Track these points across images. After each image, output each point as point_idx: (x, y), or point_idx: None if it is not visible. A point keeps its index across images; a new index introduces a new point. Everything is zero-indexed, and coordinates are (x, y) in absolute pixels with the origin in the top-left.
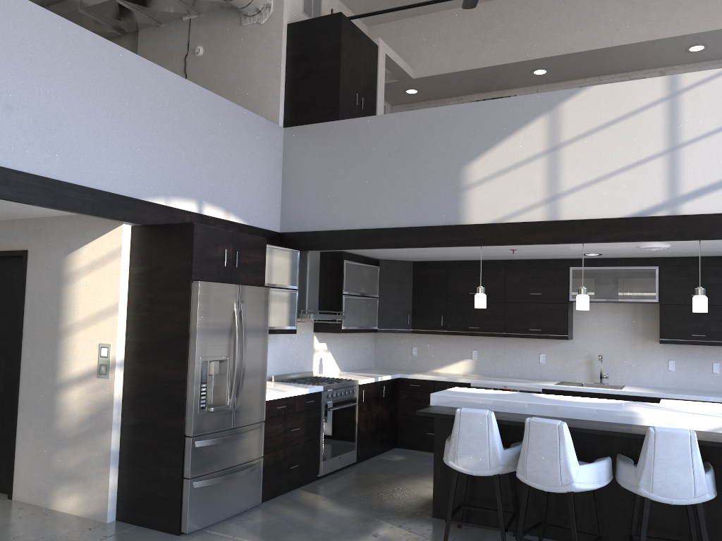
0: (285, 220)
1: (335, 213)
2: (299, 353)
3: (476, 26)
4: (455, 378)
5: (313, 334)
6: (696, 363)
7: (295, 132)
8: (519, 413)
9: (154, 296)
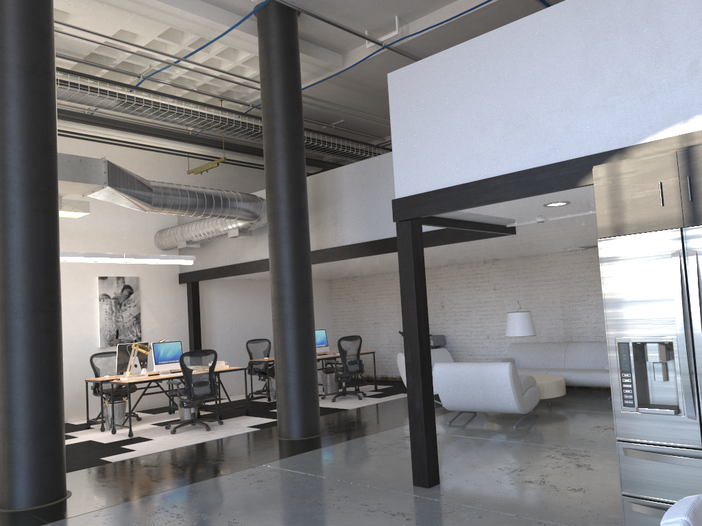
0: None
1: None
2: None
3: None
4: None
5: None
6: None
7: None
8: None
9: None
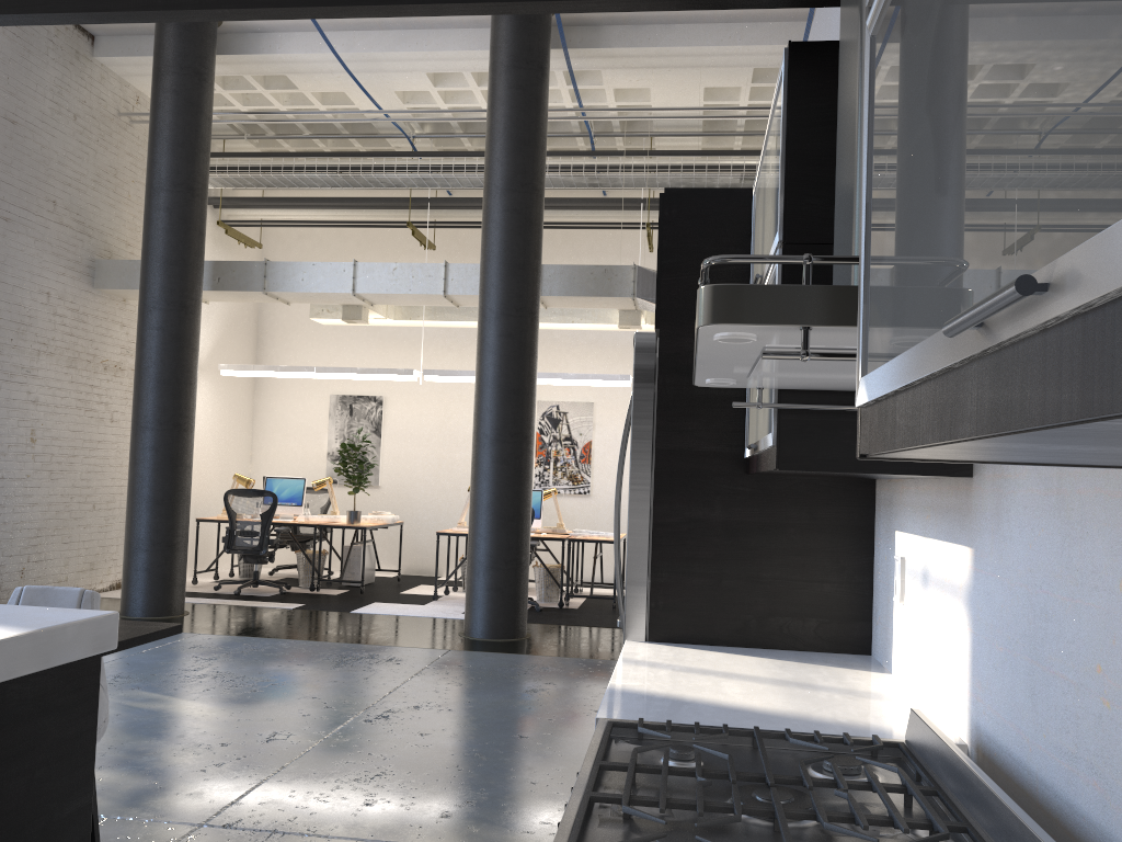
0: None
1: None
2: (1117, 665)
3: None
4: None
5: None
6: None
7: None
8: None
9: None
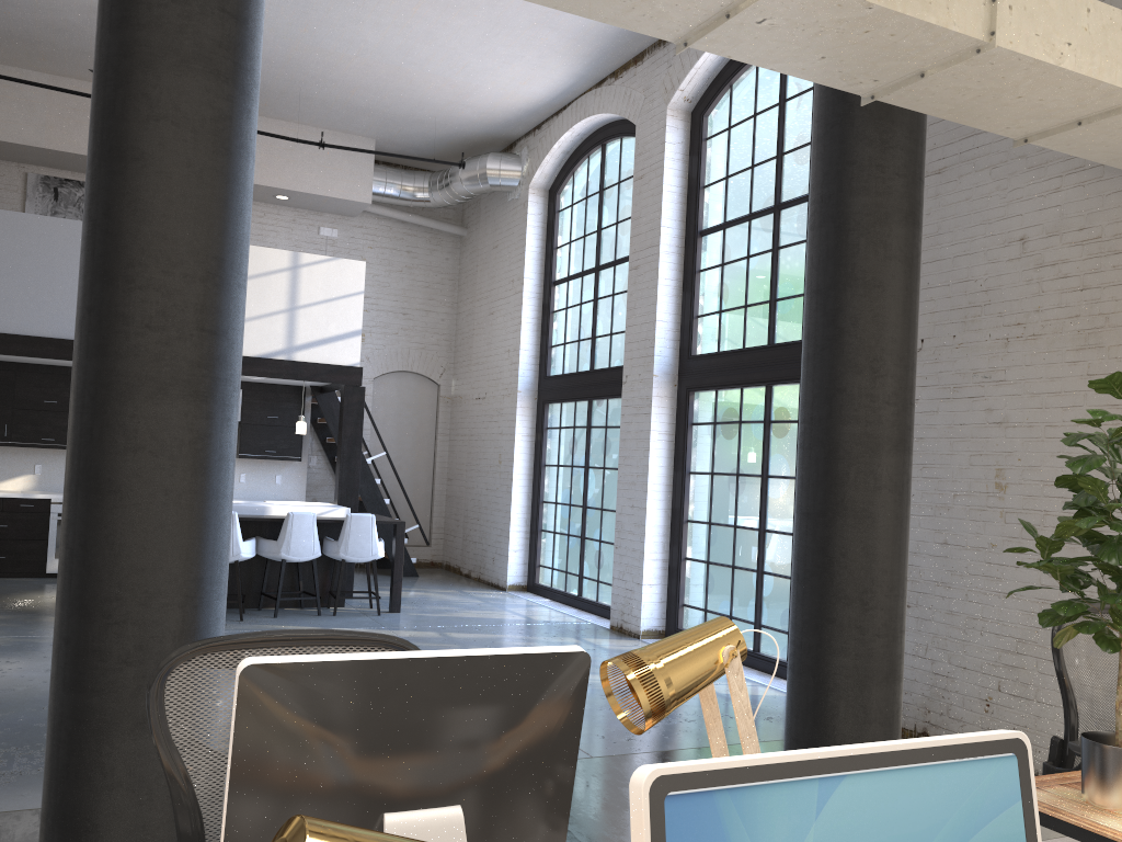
0: None
1: None
2: None
3: (71, 104)
4: (32, 494)
5: None
6: (263, 475)
7: None
8: None
9: None
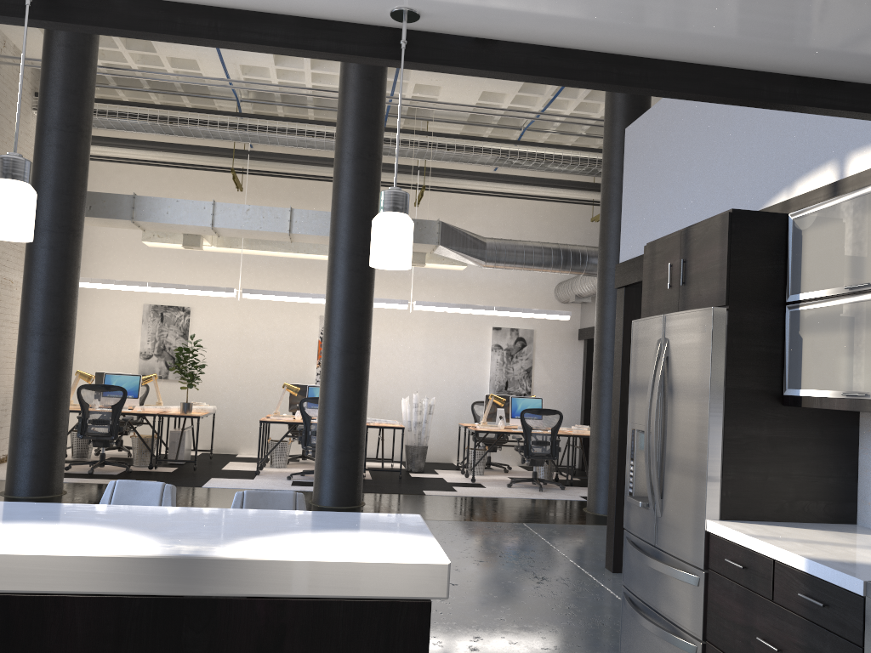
0: None
1: None
2: None
3: None
4: None
5: None
6: None
7: None
8: None
9: None
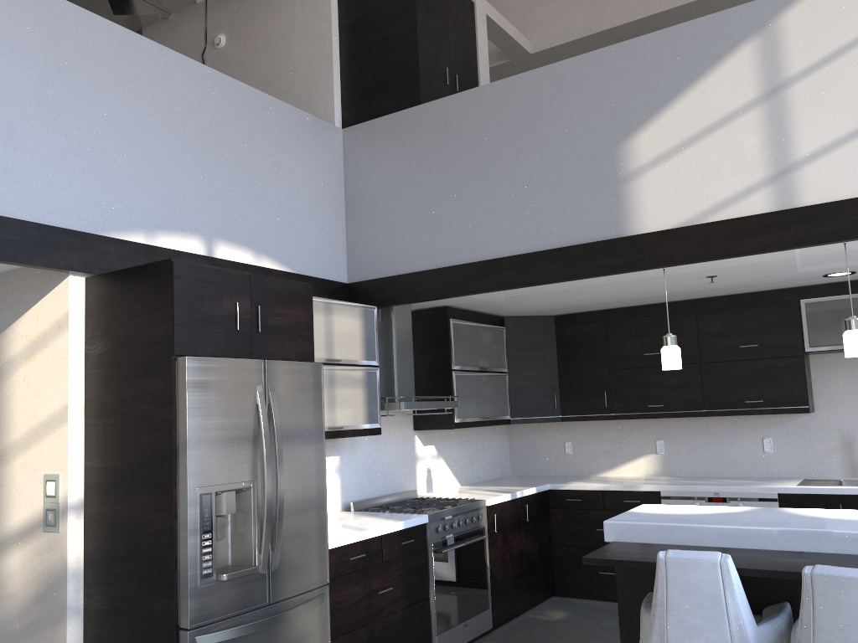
0: (354, 265)
1: (427, 245)
2: (393, 463)
3: None
4: (636, 485)
5: (413, 434)
6: None
7: (358, 132)
8: (771, 550)
9: (122, 388)
